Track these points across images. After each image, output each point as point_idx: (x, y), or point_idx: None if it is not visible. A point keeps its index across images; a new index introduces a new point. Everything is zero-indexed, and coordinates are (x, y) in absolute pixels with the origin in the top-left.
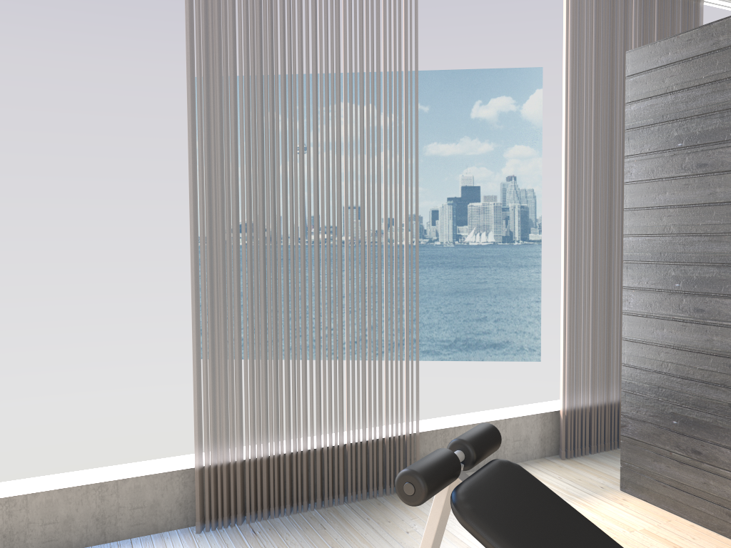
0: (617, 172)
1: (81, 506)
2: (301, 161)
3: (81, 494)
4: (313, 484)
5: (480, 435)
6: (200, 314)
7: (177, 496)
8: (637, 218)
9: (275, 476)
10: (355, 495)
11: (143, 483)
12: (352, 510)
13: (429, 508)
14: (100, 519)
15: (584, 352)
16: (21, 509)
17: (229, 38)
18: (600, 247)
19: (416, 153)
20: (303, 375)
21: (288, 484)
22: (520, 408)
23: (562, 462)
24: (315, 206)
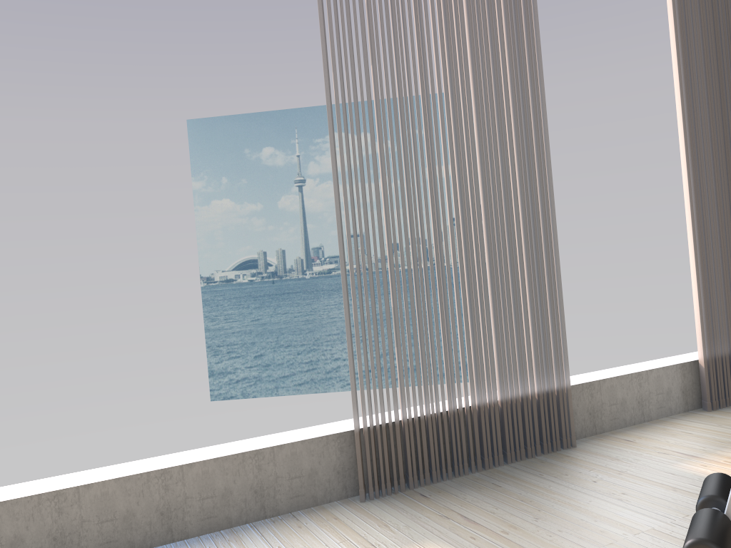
0: (728, 106)
1: (238, 477)
2: (434, 93)
3: (238, 464)
4: (472, 443)
5: None
6: (209, 355)
7: (334, 463)
8: None
9: (435, 435)
10: (514, 455)
11: (300, 449)
12: (517, 469)
13: (600, 460)
14: (258, 492)
15: (717, 294)
16: (178, 483)
17: None
18: (721, 184)
19: (542, 85)
20: (453, 324)
21: (447, 444)
22: (653, 362)
23: (709, 413)
24: (450, 141)
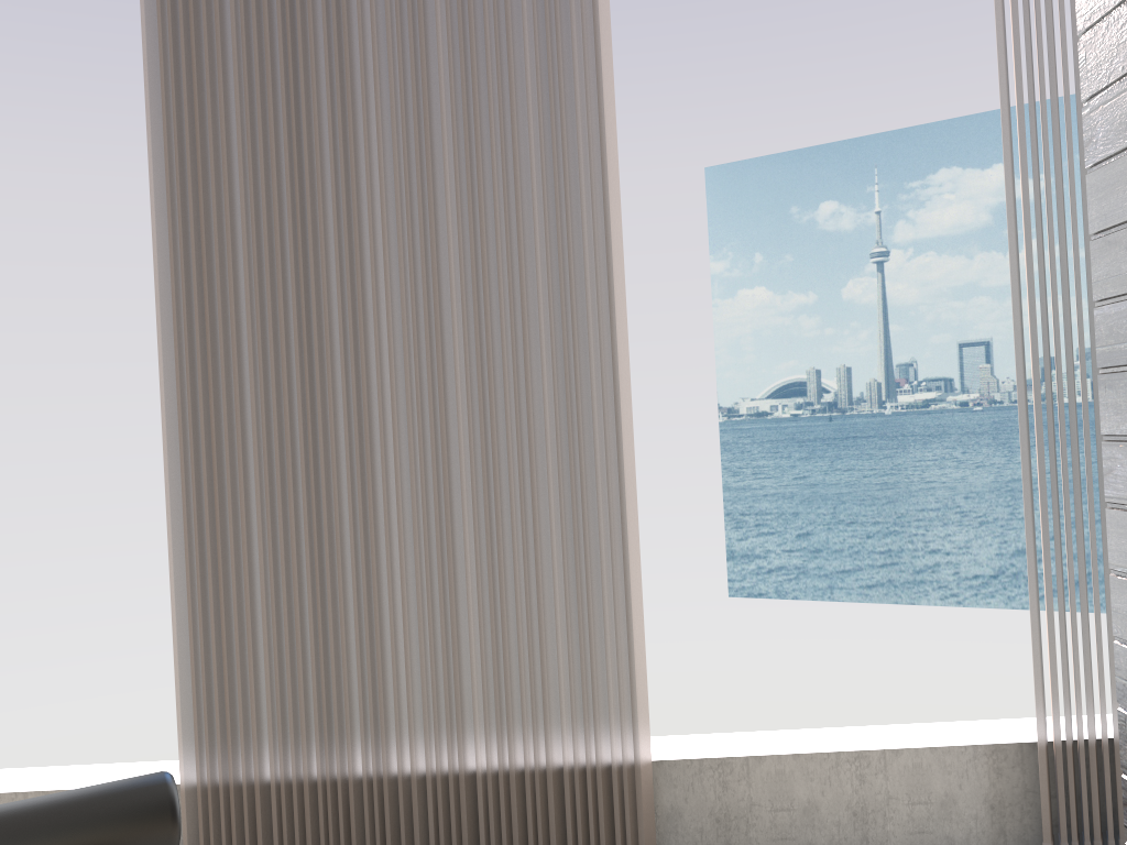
0: None
1: None
2: (356, 221)
3: None
4: (404, 842)
5: (60, 807)
6: (728, 527)
7: None
8: (1115, 254)
9: (329, 817)
10: None
11: None
12: None
13: None
14: None
15: (1096, 604)
16: None
17: (215, 21)
18: None
19: (604, 179)
20: (376, 627)
21: (353, 835)
22: (950, 728)
23: None
24: (387, 303)
